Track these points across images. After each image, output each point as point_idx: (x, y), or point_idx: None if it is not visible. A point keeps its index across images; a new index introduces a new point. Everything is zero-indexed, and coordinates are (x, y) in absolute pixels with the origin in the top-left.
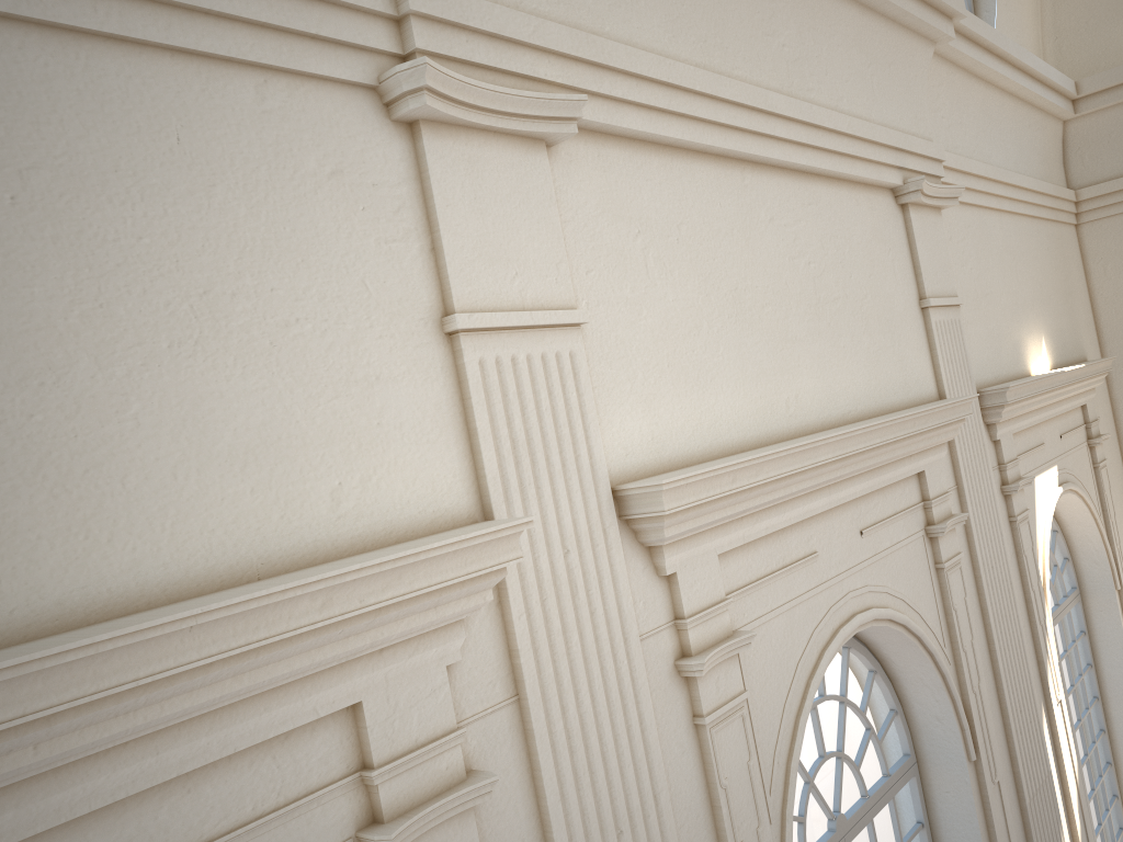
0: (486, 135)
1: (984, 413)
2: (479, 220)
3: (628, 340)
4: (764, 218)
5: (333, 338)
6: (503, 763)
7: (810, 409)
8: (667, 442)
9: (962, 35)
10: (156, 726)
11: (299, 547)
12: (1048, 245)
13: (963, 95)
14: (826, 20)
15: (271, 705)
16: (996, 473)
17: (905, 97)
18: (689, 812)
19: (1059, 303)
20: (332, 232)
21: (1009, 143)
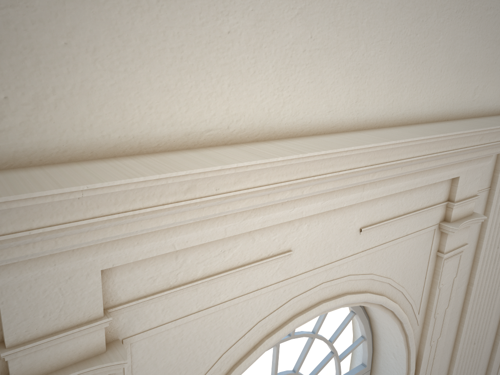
0: None
1: None
2: None
3: None
4: None
5: (496, 19)
6: (478, 211)
7: None
8: None
9: None
10: (422, 169)
11: (460, 110)
12: None
13: None
14: None
15: (442, 170)
16: None
17: None
18: None
19: None
20: None
21: None
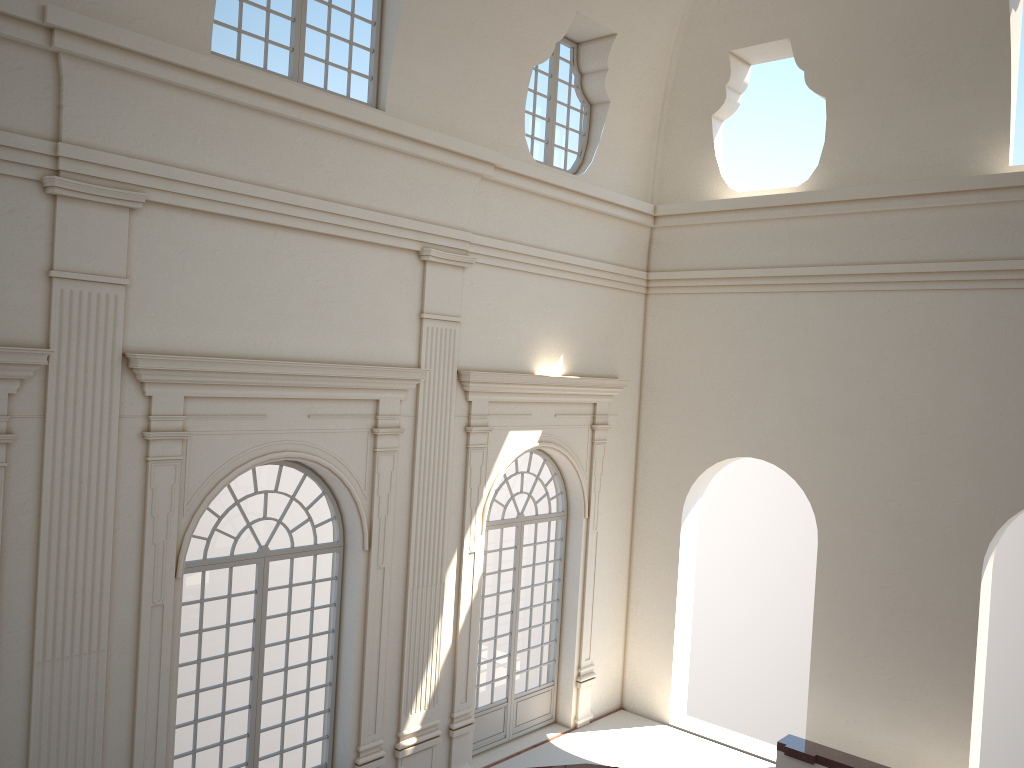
0: (94, 203)
1: (462, 384)
2: (79, 236)
3: (159, 296)
4: (286, 254)
5: None
6: (29, 437)
7: (289, 350)
8: (170, 343)
9: (512, 172)
10: None
11: None
12: (600, 302)
13: (522, 204)
14: (372, 160)
15: None
16: (464, 418)
17: (445, 203)
18: (129, 492)
19: (596, 338)
20: (3, 232)
21: (575, 235)
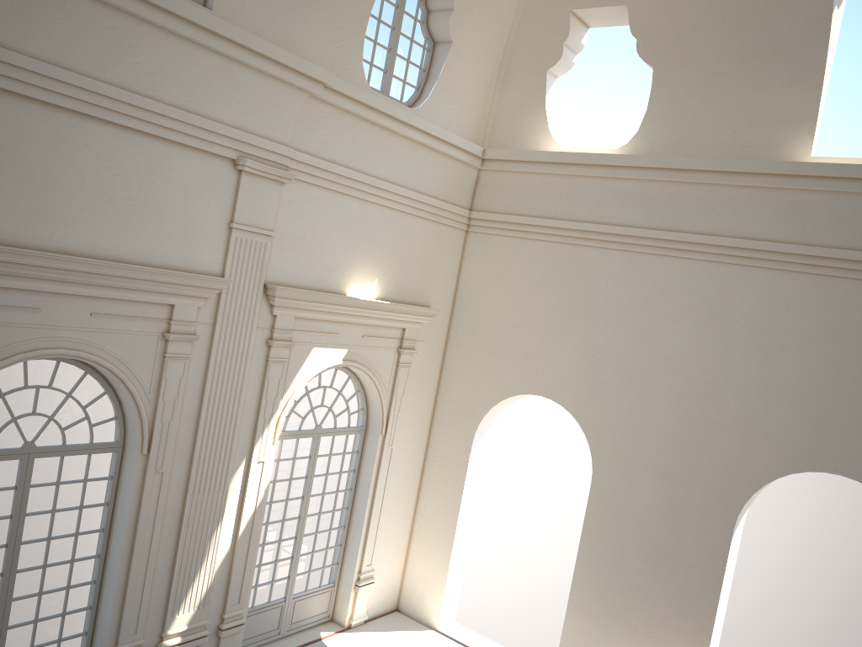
0: None
1: (268, 298)
2: None
3: None
4: (80, 143)
5: None
6: None
7: (74, 243)
8: None
9: (344, 95)
10: None
11: None
12: (420, 233)
13: (351, 128)
14: (190, 58)
15: None
16: (266, 331)
17: (268, 115)
18: None
19: (413, 267)
20: None
21: (403, 166)
